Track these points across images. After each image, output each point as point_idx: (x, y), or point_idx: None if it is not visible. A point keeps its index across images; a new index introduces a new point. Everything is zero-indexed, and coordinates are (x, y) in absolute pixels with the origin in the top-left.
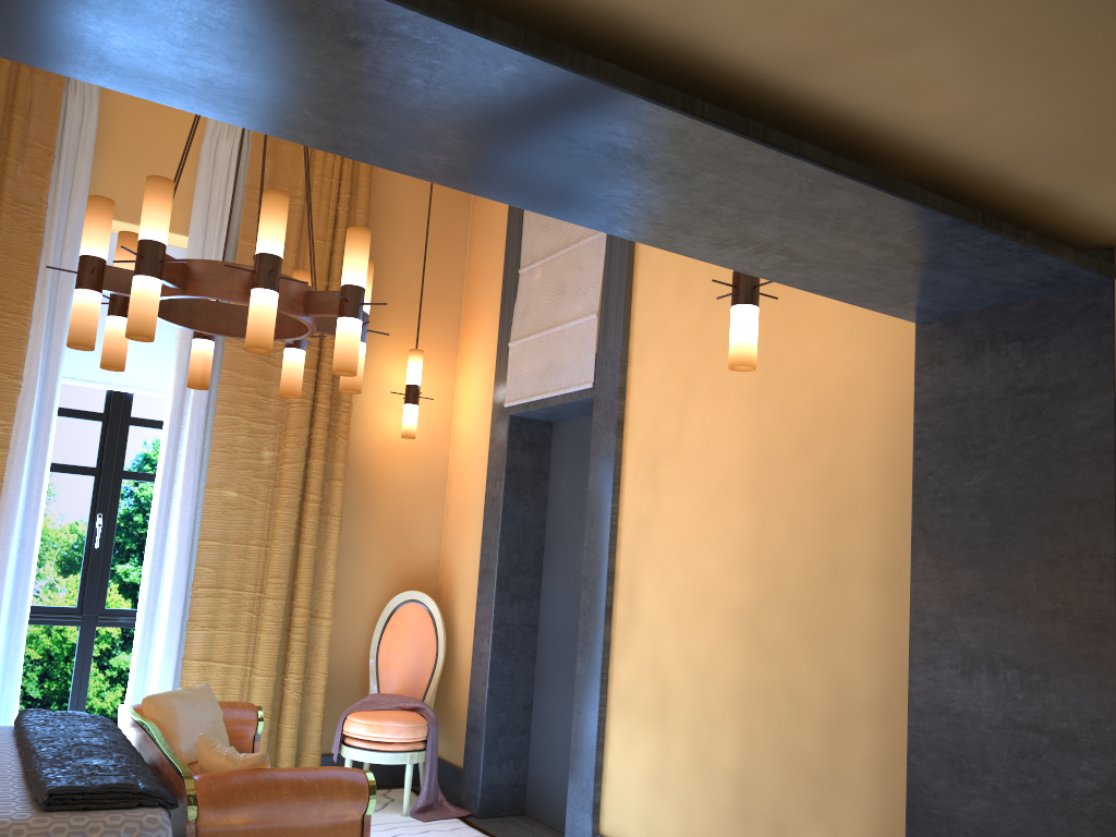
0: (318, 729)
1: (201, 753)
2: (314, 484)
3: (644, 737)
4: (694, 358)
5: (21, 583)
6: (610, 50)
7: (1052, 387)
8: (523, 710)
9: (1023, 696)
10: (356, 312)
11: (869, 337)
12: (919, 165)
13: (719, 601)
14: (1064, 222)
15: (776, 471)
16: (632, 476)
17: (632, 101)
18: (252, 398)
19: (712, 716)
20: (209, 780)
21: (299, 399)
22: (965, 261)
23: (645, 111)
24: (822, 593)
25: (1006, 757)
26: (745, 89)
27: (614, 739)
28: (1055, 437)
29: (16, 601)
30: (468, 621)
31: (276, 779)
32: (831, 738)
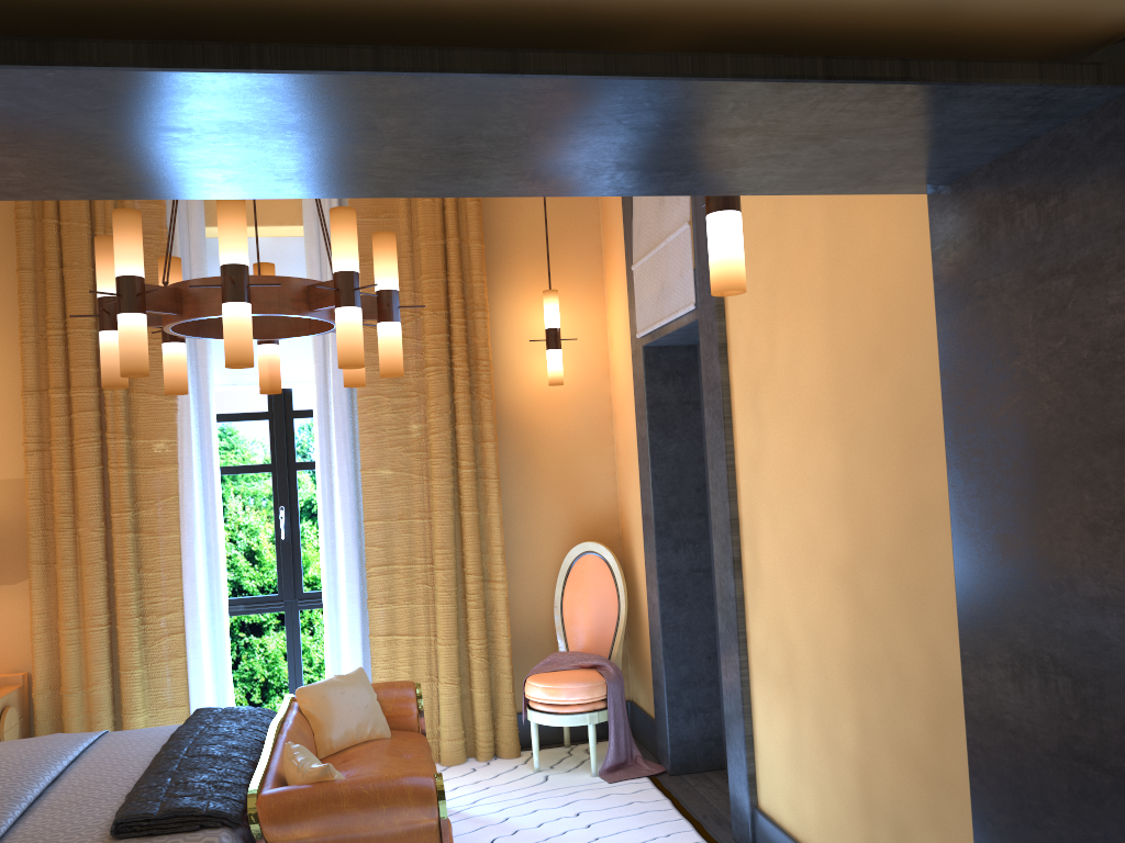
0: (509, 691)
1: (283, 763)
2: (464, 450)
3: (780, 706)
4: (773, 261)
5: (214, 583)
6: (126, 14)
7: (1075, 267)
8: (707, 660)
9: (1079, 717)
10: (350, 299)
11: (923, 209)
12: (690, 18)
13: (823, 553)
14: (1010, 25)
15: (855, 394)
16: (740, 408)
17: (156, 77)
18: None
19: (830, 689)
20: (269, 798)
21: (433, 367)
22: (870, 120)
23: (190, 81)
24: (910, 547)
25: (1067, 798)
26: (336, 5)
27: (758, 705)
28: (1085, 342)
29: (213, 599)
30: (644, 569)
31: (335, 793)
32: (935, 728)
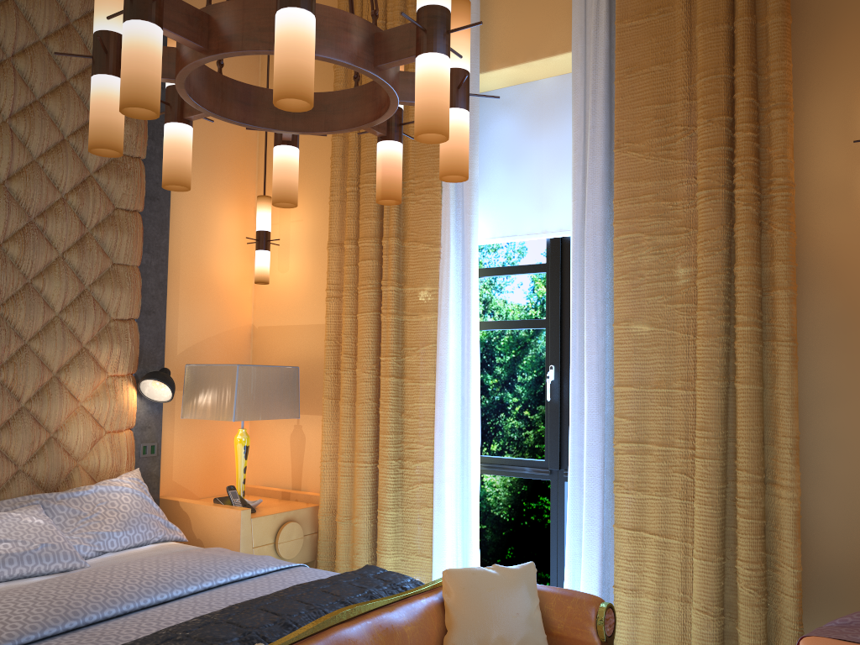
0: None
1: None
2: (740, 300)
3: None
4: None
5: (464, 437)
6: None
7: None
8: None
9: None
10: None
11: None
12: None
13: None
14: None
15: None
16: None
17: None
18: (652, 207)
19: None
20: None
21: (703, 191)
22: None
23: None
24: None
25: None
26: None
27: None
28: None
29: (463, 454)
30: None
31: None
32: None
